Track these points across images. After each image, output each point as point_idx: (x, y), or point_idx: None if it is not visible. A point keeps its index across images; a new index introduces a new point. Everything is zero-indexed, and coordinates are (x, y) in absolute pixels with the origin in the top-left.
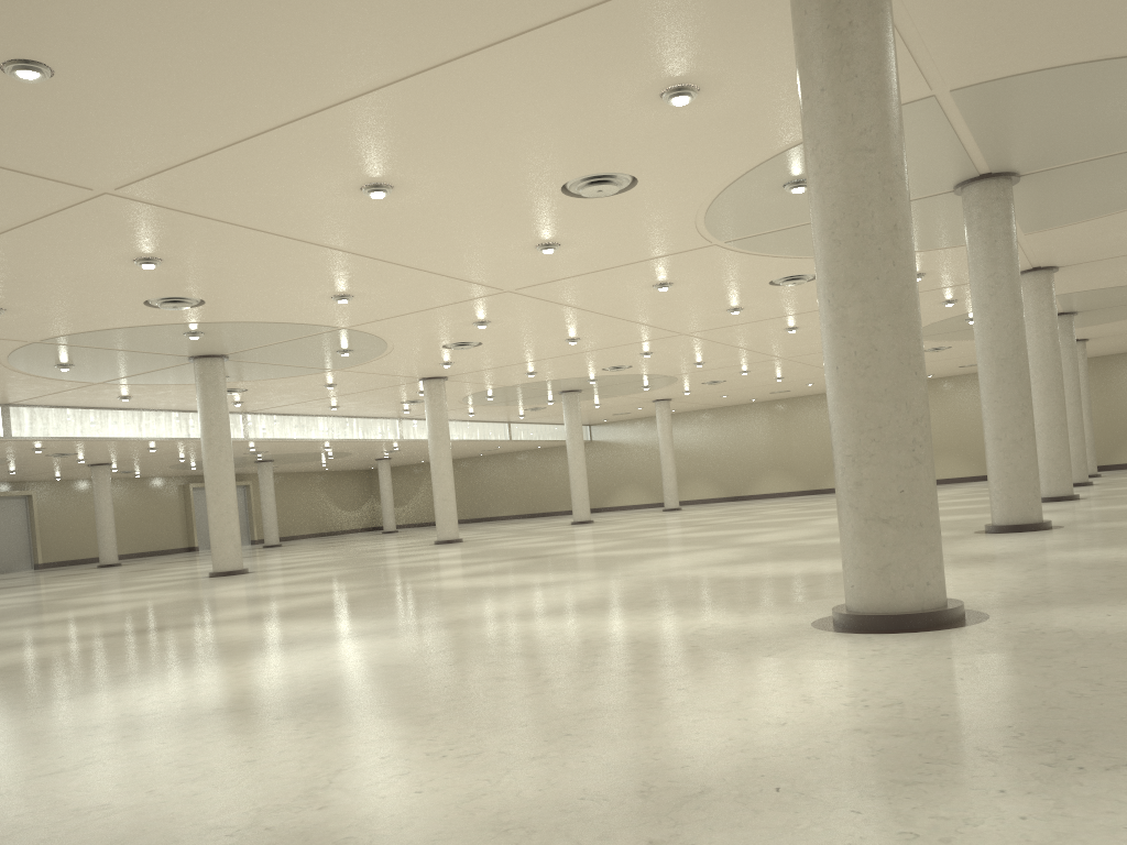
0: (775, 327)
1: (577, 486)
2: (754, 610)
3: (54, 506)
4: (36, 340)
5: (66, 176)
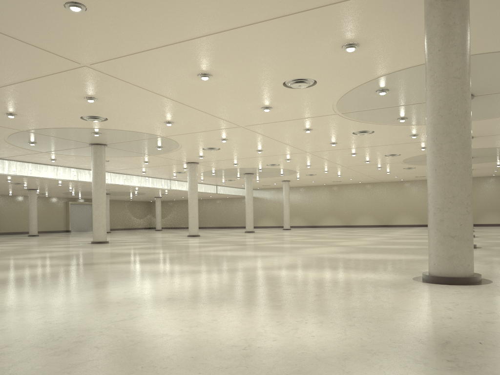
0: (347, 152)
1: (248, 216)
2: (378, 272)
3: (7, 207)
4: (24, 130)
5: (71, 56)
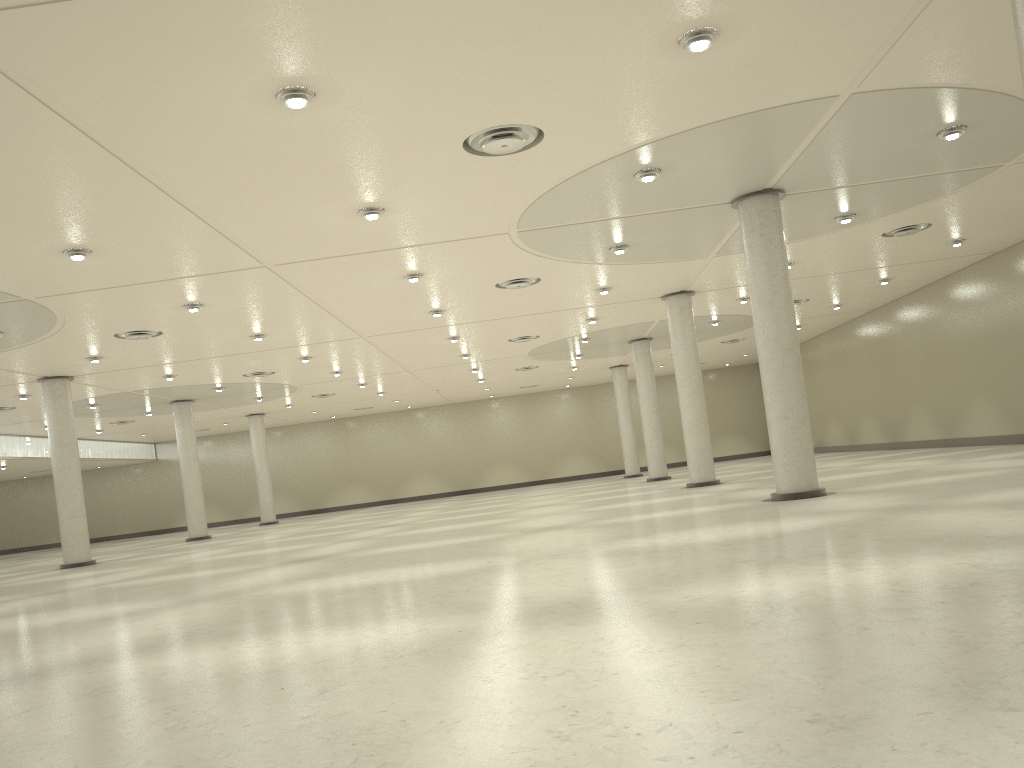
0: (443, 335)
1: (193, 500)
2: (924, 552)
3: None
4: None
5: None
